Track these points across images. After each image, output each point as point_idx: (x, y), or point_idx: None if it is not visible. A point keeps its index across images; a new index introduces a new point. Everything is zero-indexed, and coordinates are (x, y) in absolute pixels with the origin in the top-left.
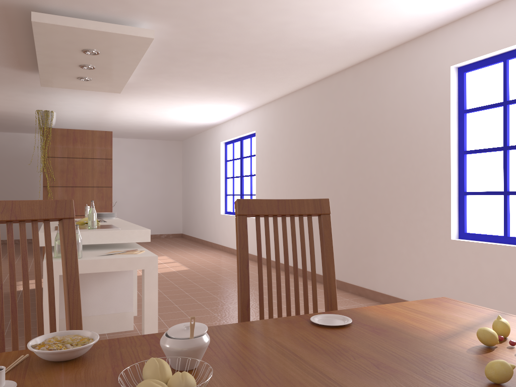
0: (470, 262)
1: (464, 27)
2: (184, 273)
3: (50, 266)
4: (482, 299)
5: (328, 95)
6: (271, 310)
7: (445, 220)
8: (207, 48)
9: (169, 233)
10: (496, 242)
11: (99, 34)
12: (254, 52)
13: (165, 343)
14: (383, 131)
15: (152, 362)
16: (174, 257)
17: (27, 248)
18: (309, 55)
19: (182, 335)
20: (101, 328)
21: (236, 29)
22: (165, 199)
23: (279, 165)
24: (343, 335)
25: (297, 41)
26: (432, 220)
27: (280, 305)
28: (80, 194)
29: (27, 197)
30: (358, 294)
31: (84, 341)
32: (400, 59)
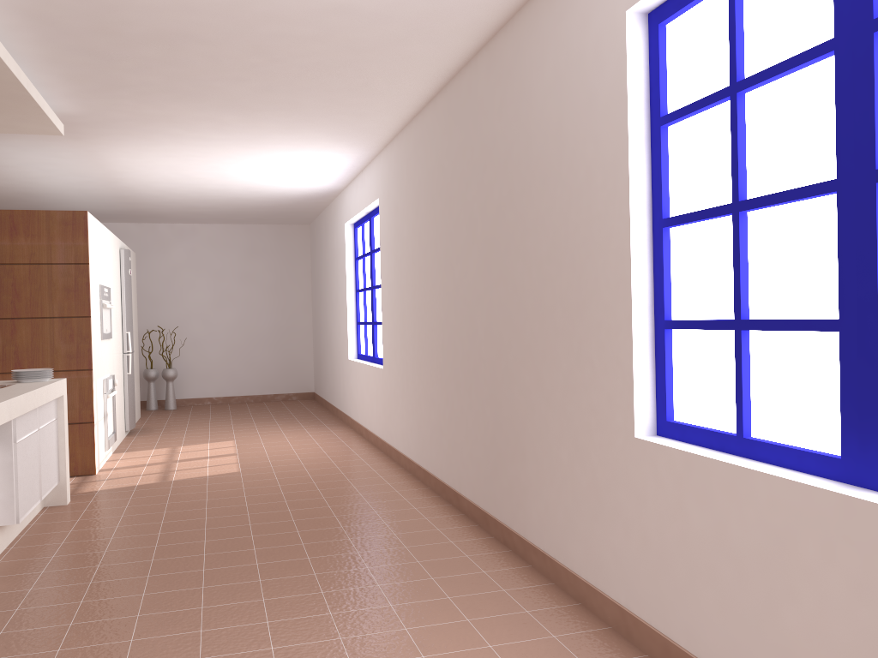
0: (668, 498)
1: None
2: (216, 482)
3: None
4: (689, 593)
5: (458, 115)
6: None
7: (625, 391)
8: (136, 21)
9: (290, 392)
10: (722, 449)
11: None
12: (242, 24)
13: None
14: (530, 183)
15: None
16: (247, 443)
17: None
18: (368, 24)
19: None
20: None
21: None
22: (280, 331)
23: (406, 264)
24: None
25: None
26: (604, 390)
27: None
28: (28, 332)
29: None
30: (503, 542)
31: None
32: (549, 12)
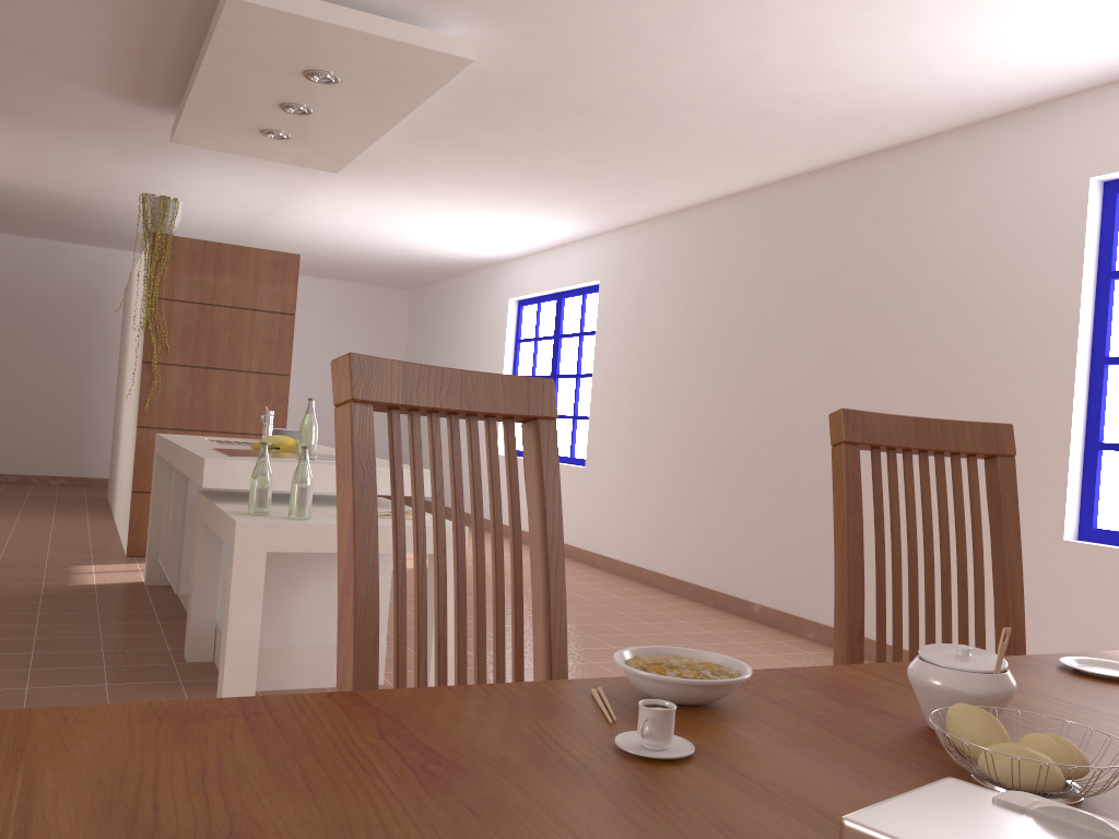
0: (1106, 591)
1: None
2: None
3: (516, 516)
4: None
5: (788, 218)
6: (900, 647)
7: (1053, 500)
8: (563, 92)
9: None
10: None
11: (360, 39)
12: (659, 110)
13: (945, 680)
14: (917, 303)
15: (972, 711)
16: None
17: (64, 497)
18: (773, 128)
19: (970, 665)
20: (318, 676)
21: (644, 59)
22: None
23: (655, 357)
24: None
25: (761, 94)
26: (1021, 498)
27: (917, 638)
28: (222, 385)
29: (66, 384)
30: (829, 644)
31: (719, 669)
32: (970, 153)
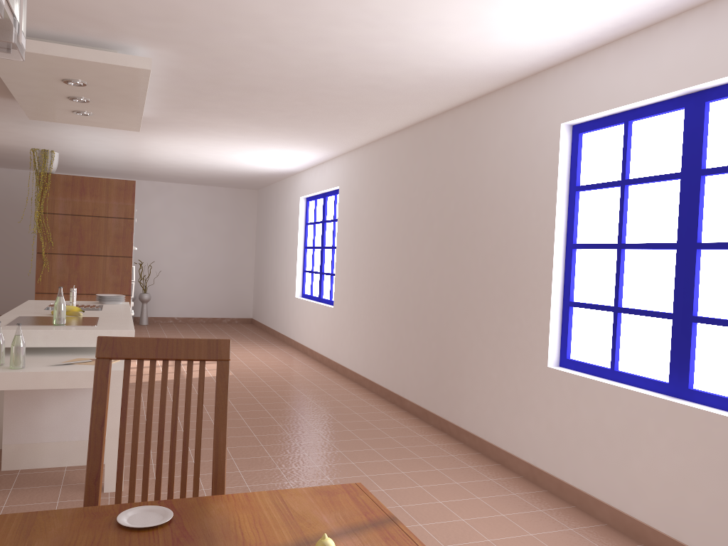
0: (567, 402)
1: (579, 70)
2: None
3: None
4: (577, 454)
5: (422, 147)
6: (133, 485)
7: (543, 340)
8: (238, 80)
9: (233, 317)
10: (601, 376)
11: (74, 62)
12: (305, 87)
13: None
14: (481, 206)
15: None
16: None
17: None
18: (384, 94)
19: None
20: (60, 460)
21: (268, 60)
22: (230, 269)
23: (363, 237)
24: (128, 544)
25: (358, 76)
26: (528, 338)
27: (147, 479)
28: (88, 265)
29: None
30: (440, 429)
31: None
32: (505, 106)
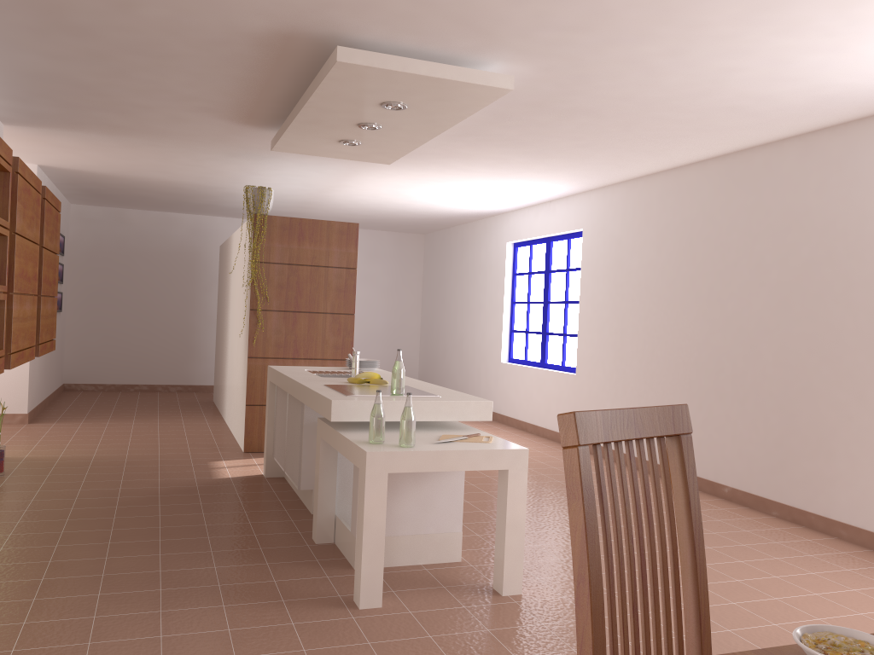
0: None
1: None
2: None
3: (671, 508)
4: None
5: (744, 181)
6: None
7: None
8: (572, 101)
9: None
10: None
11: (428, 81)
12: (646, 109)
13: None
14: (861, 251)
15: None
16: None
17: (183, 401)
18: (737, 117)
19: None
20: (415, 556)
21: (641, 77)
22: (392, 329)
23: (632, 290)
24: None
25: (732, 95)
26: None
27: None
28: (306, 324)
29: (179, 317)
30: (791, 520)
31: (872, 648)
32: None
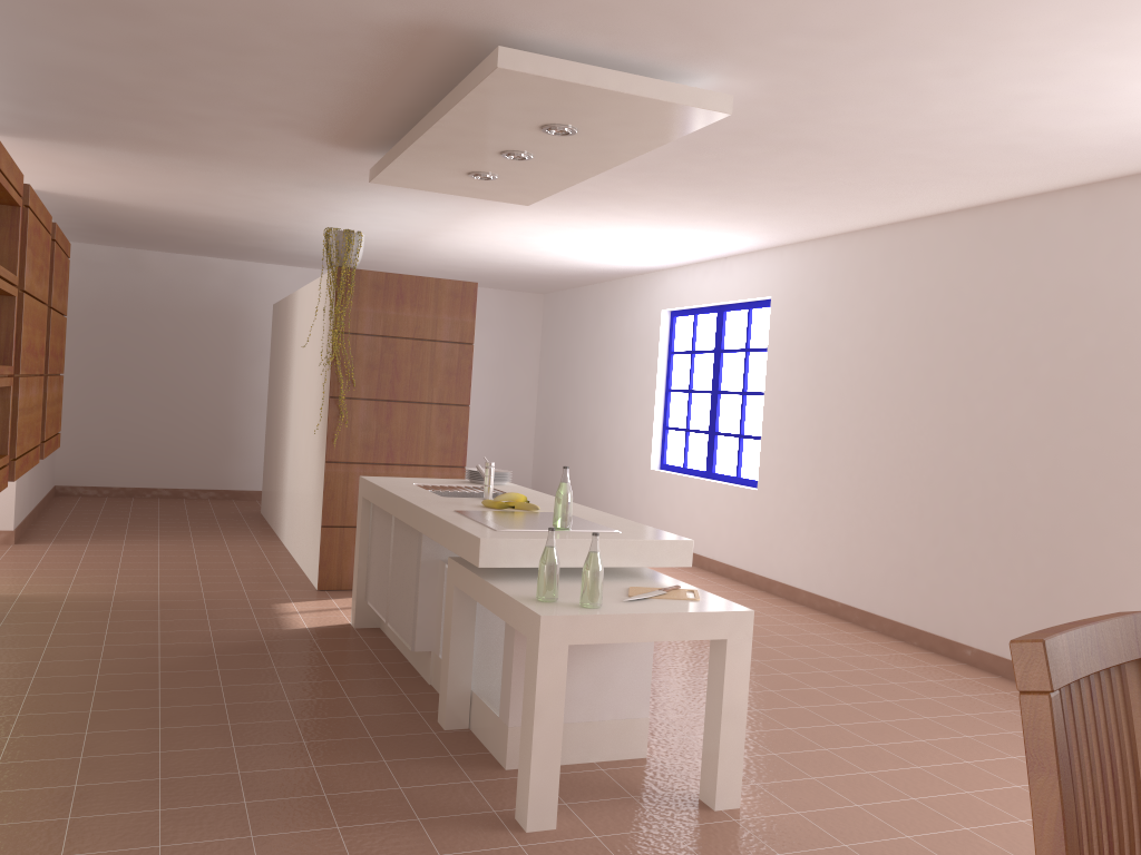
0: None
1: None
2: None
3: (1136, 768)
4: None
5: (1005, 243)
6: None
7: None
8: (796, 131)
9: None
10: None
11: (617, 99)
12: (893, 145)
13: None
14: None
15: None
16: None
17: (221, 513)
18: (1011, 159)
19: None
20: (586, 751)
21: (901, 102)
22: (499, 420)
23: (840, 381)
24: None
25: (1015, 131)
26: None
27: None
28: (404, 417)
29: (214, 398)
30: None
31: None
32: None
